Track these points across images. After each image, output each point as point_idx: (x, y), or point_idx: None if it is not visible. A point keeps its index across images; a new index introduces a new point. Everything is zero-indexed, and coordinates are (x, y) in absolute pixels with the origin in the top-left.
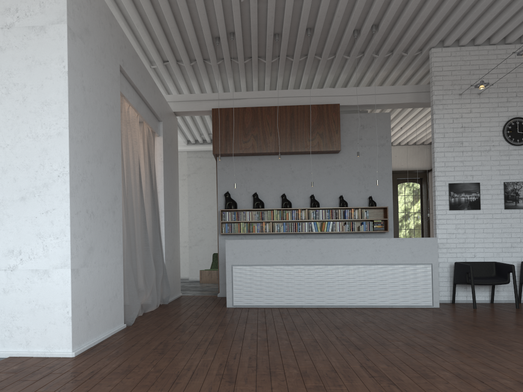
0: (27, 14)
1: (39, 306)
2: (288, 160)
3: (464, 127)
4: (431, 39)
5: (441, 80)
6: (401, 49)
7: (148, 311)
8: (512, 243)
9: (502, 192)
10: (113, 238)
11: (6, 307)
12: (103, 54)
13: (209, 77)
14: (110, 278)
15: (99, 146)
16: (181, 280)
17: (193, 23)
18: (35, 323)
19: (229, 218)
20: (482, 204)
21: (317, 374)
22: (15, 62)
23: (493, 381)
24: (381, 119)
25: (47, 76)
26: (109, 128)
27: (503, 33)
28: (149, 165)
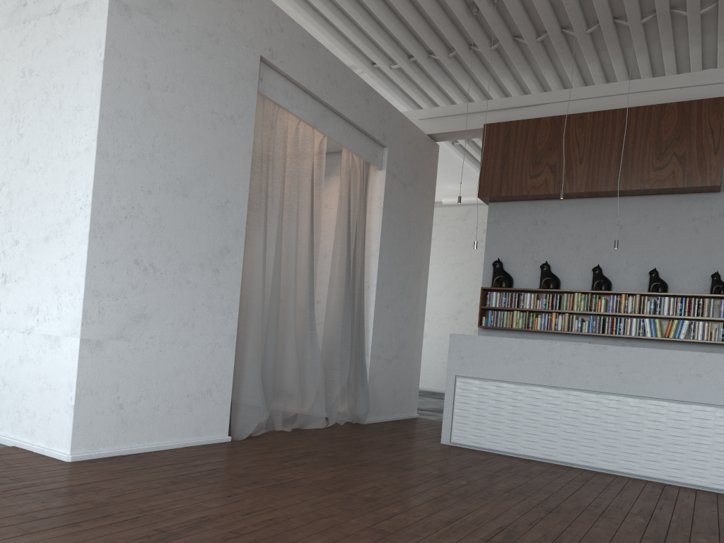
0: None
1: (46, 385)
2: (614, 207)
3: None
4: None
5: None
6: None
7: (311, 428)
8: None
9: None
10: (209, 308)
11: (20, 381)
12: (211, 39)
13: (493, 76)
14: (193, 364)
15: (185, 171)
16: None
17: None
18: (41, 408)
19: (496, 303)
20: None
21: None
22: (57, 56)
23: None
24: None
25: (83, 70)
26: (215, 147)
27: None
28: (348, 212)
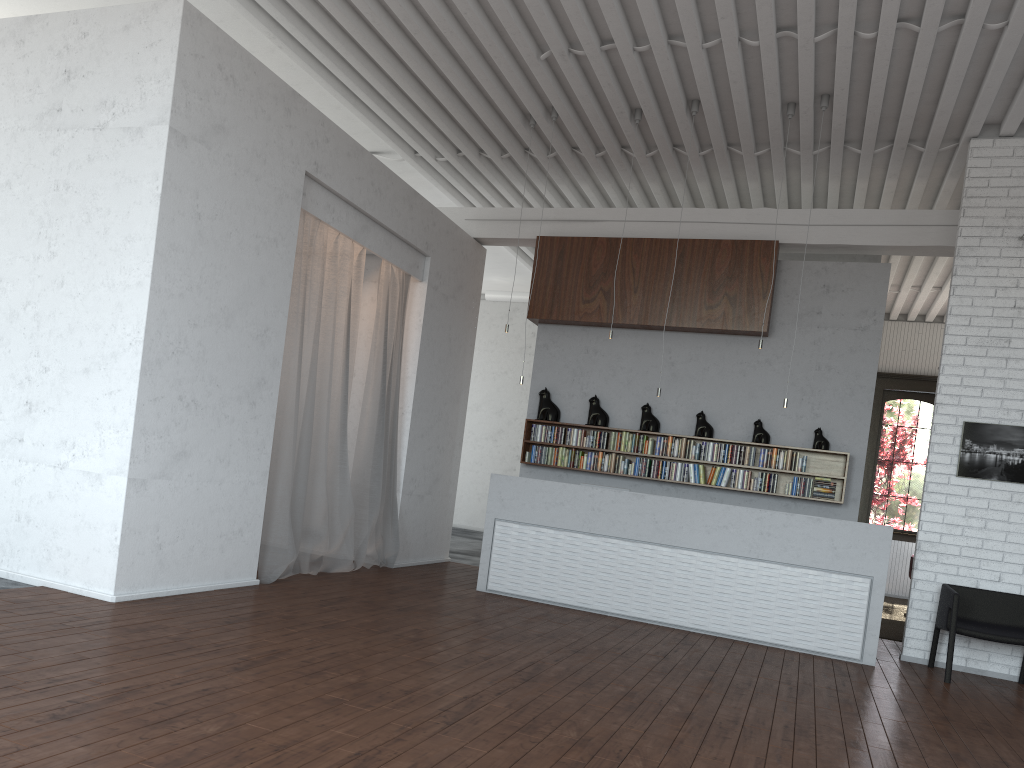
0: (124, 110)
1: (84, 523)
2: (667, 341)
3: (1019, 308)
4: (967, 121)
5: (982, 207)
6: (903, 139)
7: (337, 572)
8: None
9: None
10: (244, 443)
11: (49, 518)
12: (259, 160)
13: (549, 178)
14: (227, 503)
15: (228, 301)
16: None
17: (481, 91)
18: (77, 547)
19: (541, 437)
20: None
21: (375, 689)
22: (102, 177)
23: (616, 758)
24: (869, 275)
25: (136, 199)
26: (258, 273)
27: None
28: (385, 331)
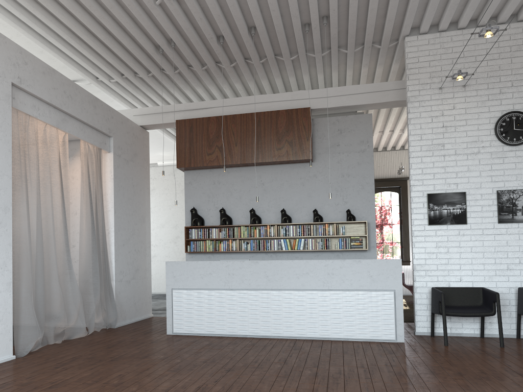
0: None
1: None
2: (258, 172)
3: (446, 127)
4: (402, 26)
5: (417, 73)
6: (369, 41)
7: (76, 338)
8: (508, 265)
9: (495, 202)
10: None
11: None
12: None
13: (179, 87)
14: None
15: None
16: None
17: (126, 32)
18: None
19: (195, 236)
20: (470, 217)
21: None
22: None
23: None
24: (362, 121)
25: None
26: None
27: (488, 12)
28: (89, 183)
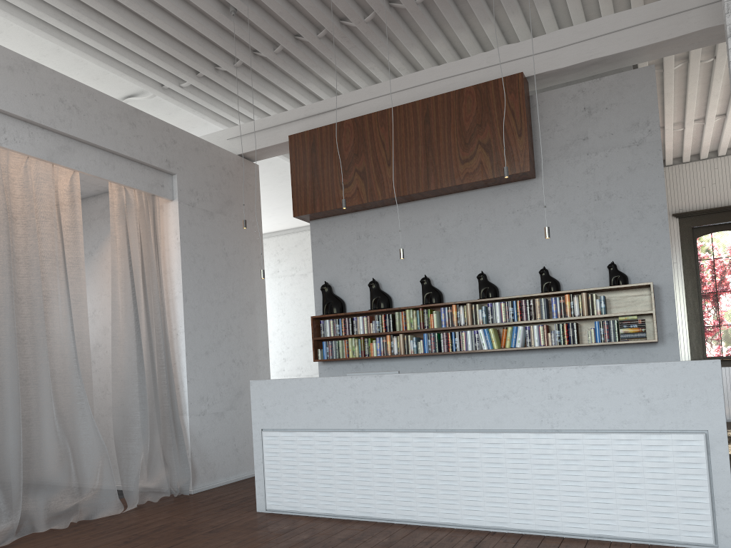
0: None
1: None
2: (433, 208)
3: None
4: None
5: None
6: None
7: (103, 516)
8: None
9: None
10: None
11: None
12: None
13: (298, 82)
14: None
15: None
16: None
17: None
18: None
19: (331, 332)
20: None
21: None
22: None
23: None
24: (633, 84)
25: None
26: None
27: None
28: (128, 254)
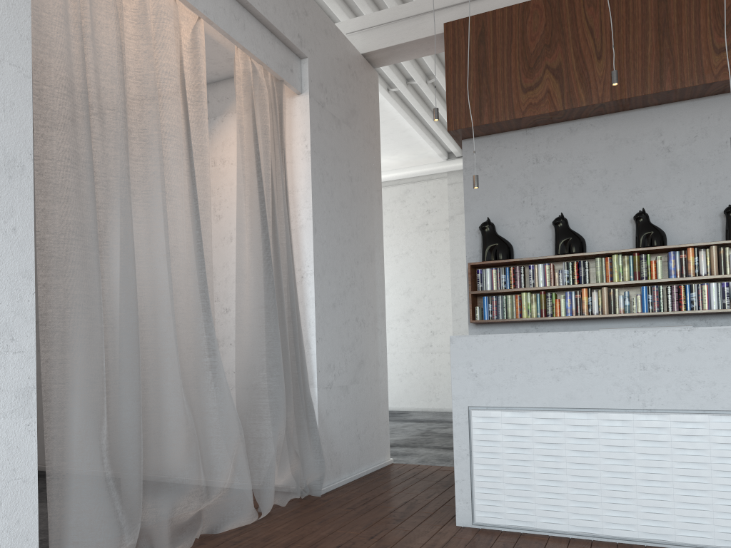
0: None
1: None
2: (653, 121)
3: None
4: None
5: None
6: None
7: (231, 529)
8: None
9: None
10: None
11: None
12: None
13: None
14: None
15: None
16: (440, 416)
17: None
18: None
19: (493, 284)
20: None
21: None
22: None
23: None
24: None
25: None
26: None
27: None
28: (256, 155)
